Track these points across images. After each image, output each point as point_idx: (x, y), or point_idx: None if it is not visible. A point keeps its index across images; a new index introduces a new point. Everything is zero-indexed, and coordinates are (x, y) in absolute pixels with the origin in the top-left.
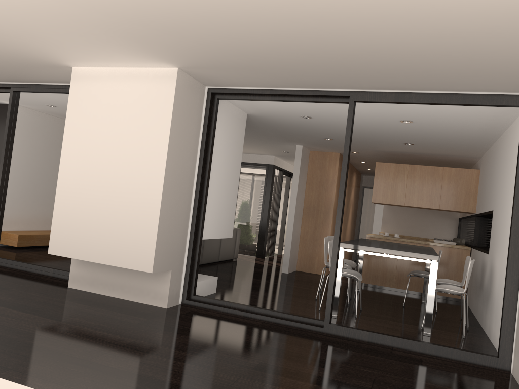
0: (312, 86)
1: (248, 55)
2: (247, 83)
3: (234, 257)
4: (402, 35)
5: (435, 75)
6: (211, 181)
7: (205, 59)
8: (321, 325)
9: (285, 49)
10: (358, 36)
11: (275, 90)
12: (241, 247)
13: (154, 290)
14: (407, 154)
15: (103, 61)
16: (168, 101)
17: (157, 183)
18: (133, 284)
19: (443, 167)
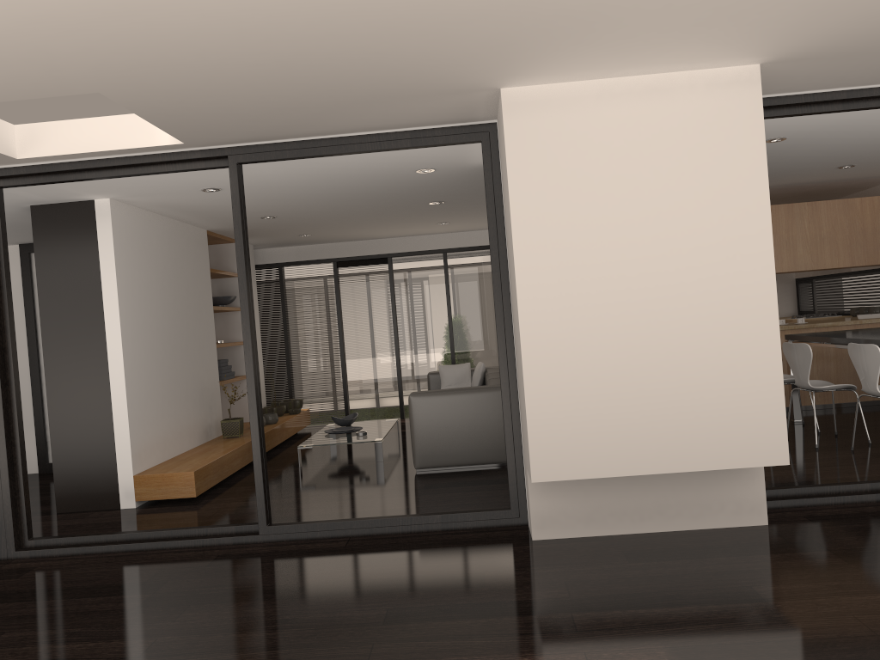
0: None
1: None
2: (827, 82)
3: None
4: None
5: None
6: None
7: (867, 39)
8: None
9: None
10: None
11: (856, 91)
12: None
13: (734, 499)
14: (791, 187)
15: (619, 65)
16: (751, 132)
17: (763, 293)
18: (685, 498)
19: (861, 198)
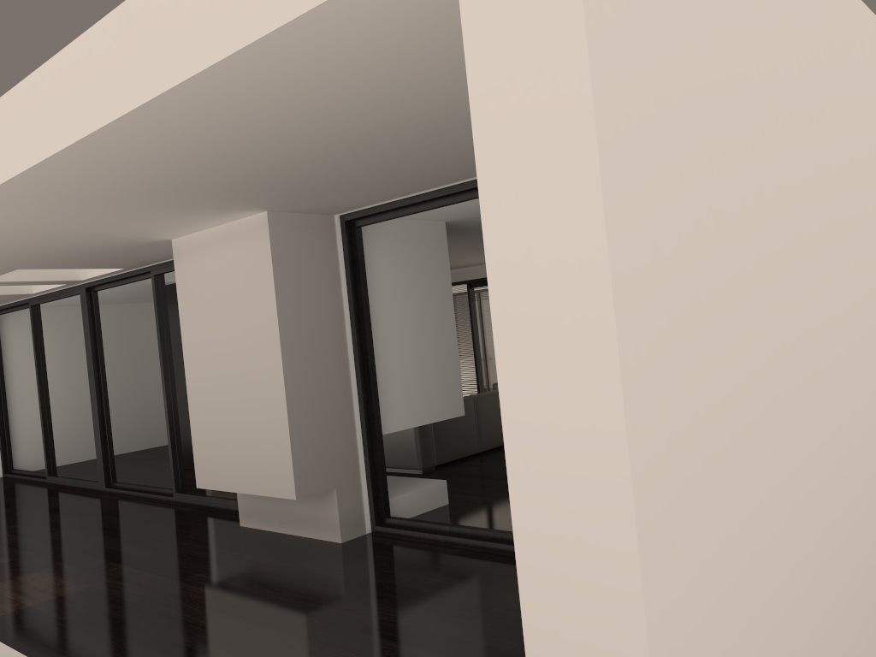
0: (450, 180)
1: (308, 181)
2: (370, 200)
3: None
4: (425, 117)
5: None
6: (387, 344)
7: (275, 197)
8: None
9: (332, 166)
10: (378, 133)
11: (415, 197)
12: None
13: (323, 520)
14: None
15: (186, 227)
16: (266, 260)
17: (278, 375)
18: (301, 513)
19: None
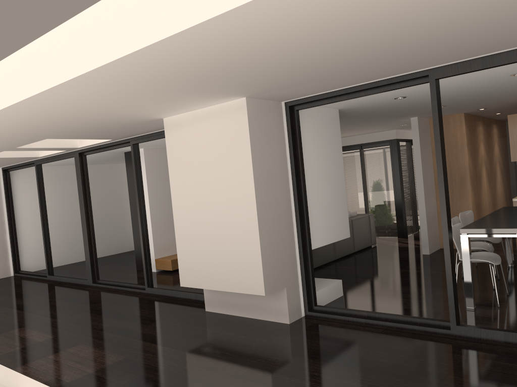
0: (384, 76)
1: (299, 73)
2: (317, 90)
3: (372, 243)
4: (444, 16)
5: (516, 32)
6: (310, 190)
7: (263, 86)
8: (448, 327)
9: (330, 60)
10: (395, 31)
11: (348, 88)
12: (380, 230)
13: (275, 308)
14: None
15: (182, 109)
16: (244, 131)
17: (251, 210)
18: (256, 303)
19: None
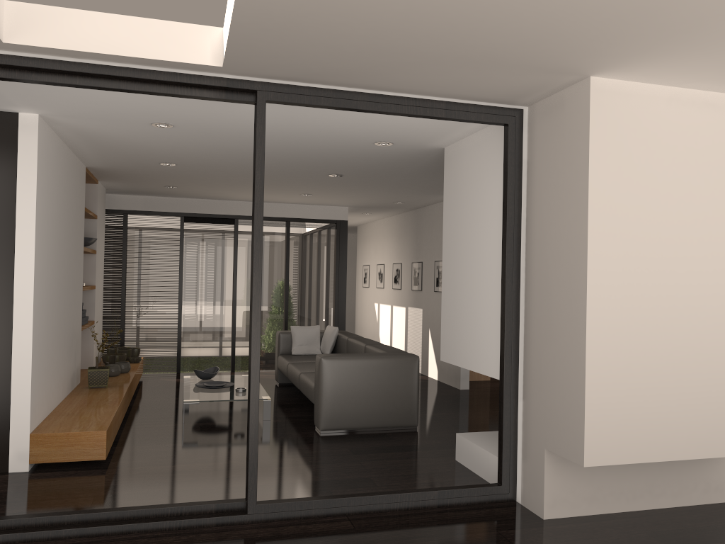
0: None
1: None
2: None
3: None
4: None
5: None
6: None
7: None
8: None
9: None
10: None
11: None
12: None
13: (704, 479)
14: None
15: (708, 76)
16: None
17: None
18: (668, 478)
19: None
